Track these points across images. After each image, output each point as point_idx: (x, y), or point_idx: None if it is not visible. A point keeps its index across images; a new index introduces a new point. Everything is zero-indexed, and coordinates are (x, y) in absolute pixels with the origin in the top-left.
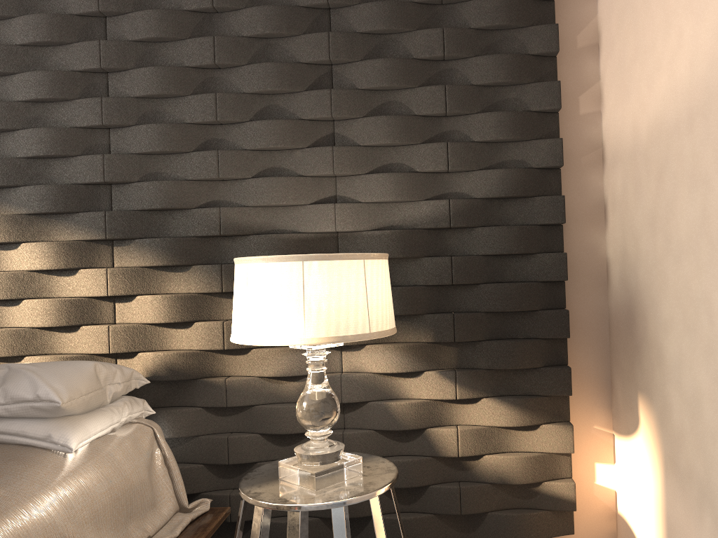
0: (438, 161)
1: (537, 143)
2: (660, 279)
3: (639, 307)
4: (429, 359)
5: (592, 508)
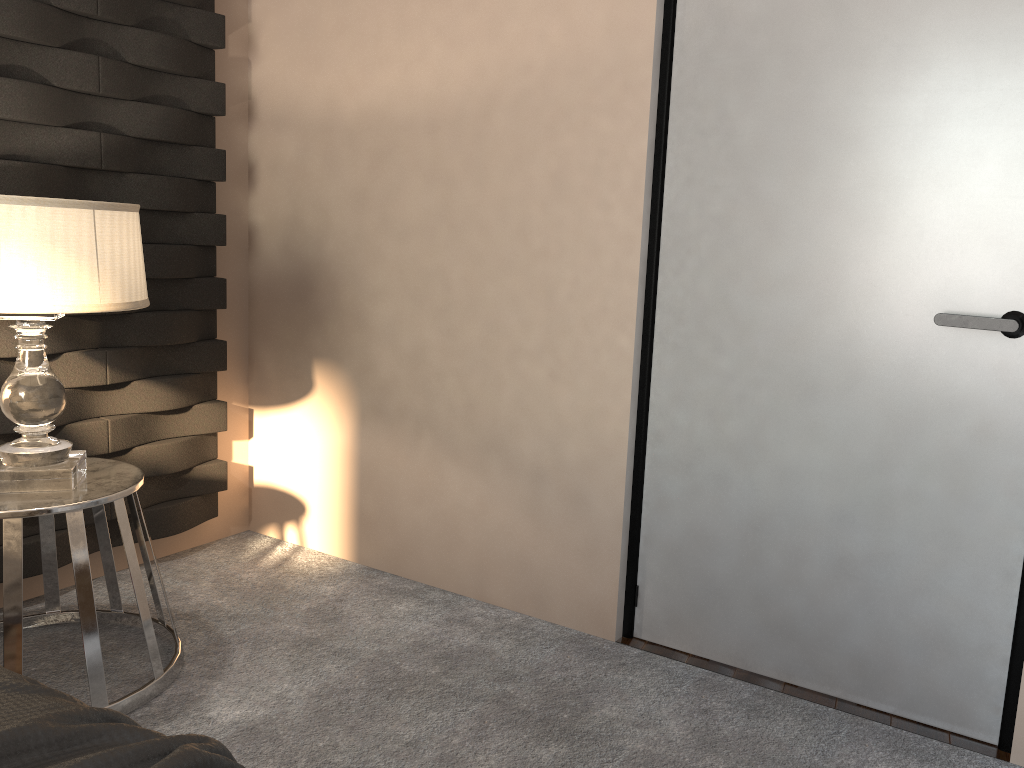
0: (87, 79)
1: (198, 82)
2: (368, 253)
3: (323, 278)
4: (70, 337)
5: (229, 488)
